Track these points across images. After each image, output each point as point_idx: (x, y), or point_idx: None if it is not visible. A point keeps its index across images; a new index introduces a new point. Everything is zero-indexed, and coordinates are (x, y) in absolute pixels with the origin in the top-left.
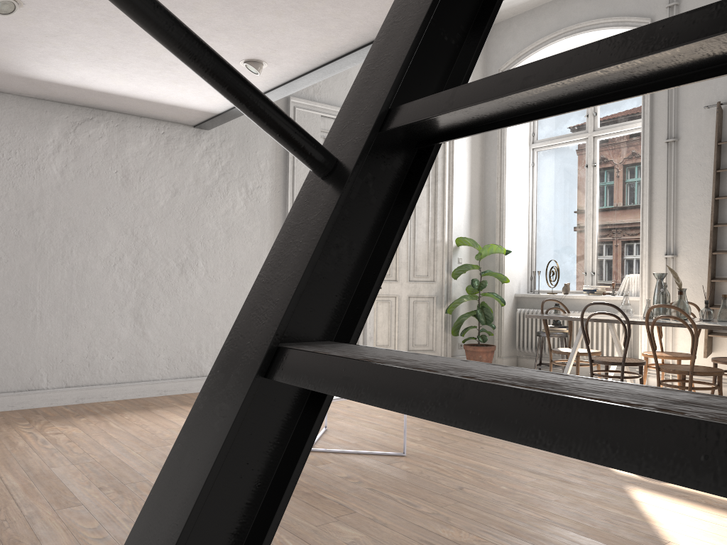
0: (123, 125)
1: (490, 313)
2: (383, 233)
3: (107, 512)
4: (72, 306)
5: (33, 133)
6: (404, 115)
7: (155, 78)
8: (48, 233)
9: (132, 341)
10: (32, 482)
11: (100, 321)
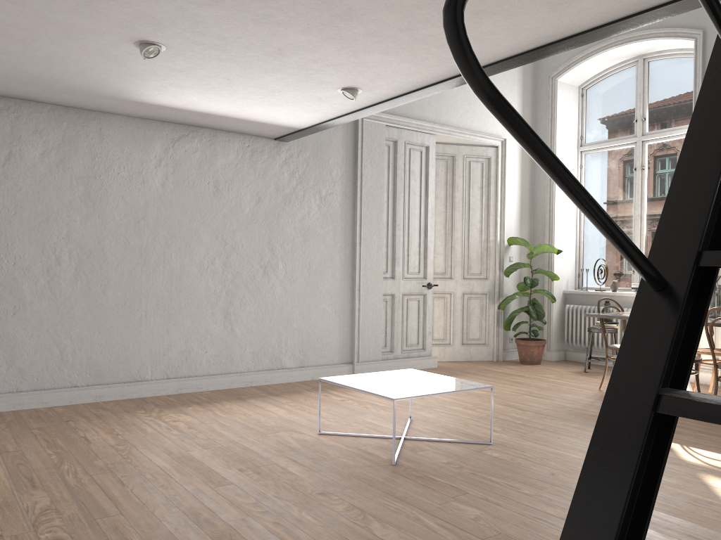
0: (214, 140)
1: (541, 309)
2: (689, 322)
3: (257, 489)
4: (171, 306)
5: (139, 149)
6: (715, 259)
7: (255, 102)
8: (151, 239)
9: (222, 337)
10: (179, 463)
11: (195, 318)
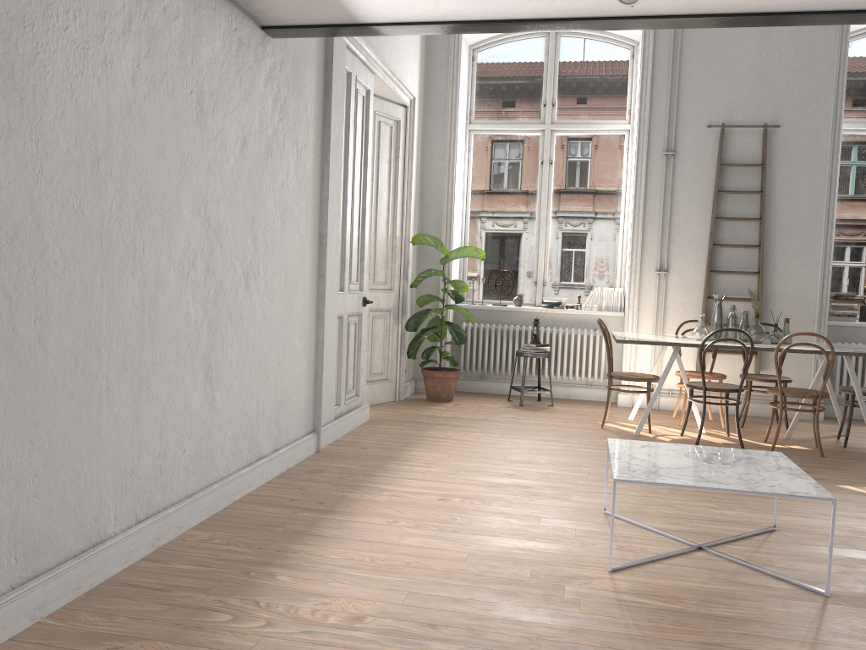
0: (199, 1)
1: (462, 330)
2: None
3: None
4: (143, 361)
5: None
6: None
7: None
8: (116, 207)
9: (202, 416)
10: None
11: (172, 384)
